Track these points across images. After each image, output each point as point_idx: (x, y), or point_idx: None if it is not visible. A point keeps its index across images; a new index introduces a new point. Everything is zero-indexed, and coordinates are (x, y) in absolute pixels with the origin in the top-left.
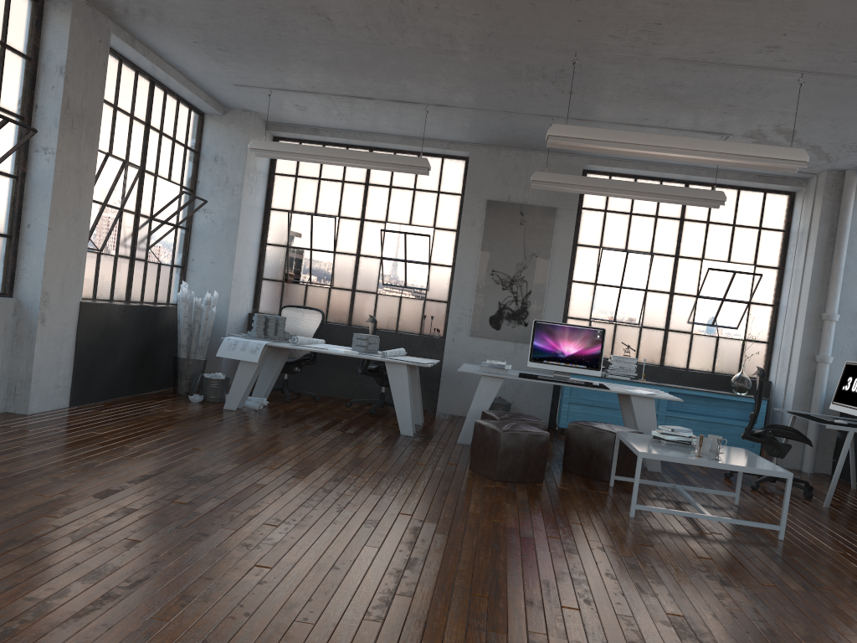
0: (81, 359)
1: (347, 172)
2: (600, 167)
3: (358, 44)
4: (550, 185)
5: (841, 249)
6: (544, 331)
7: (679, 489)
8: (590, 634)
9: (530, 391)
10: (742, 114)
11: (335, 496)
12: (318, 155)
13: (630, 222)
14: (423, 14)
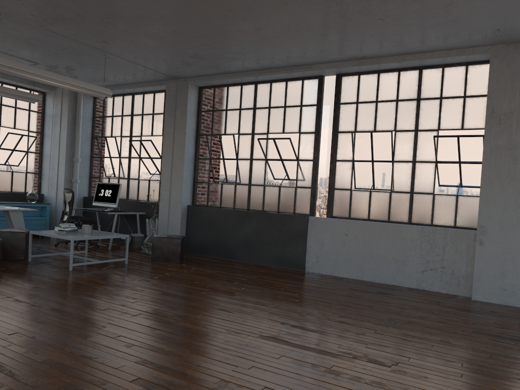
0: None
1: None
2: None
3: None
4: None
5: (80, 126)
6: None
7: (67, 254)
8: (157, 305)
9: None
10: (57, 58)
11: None
12: None
13: None
14: None
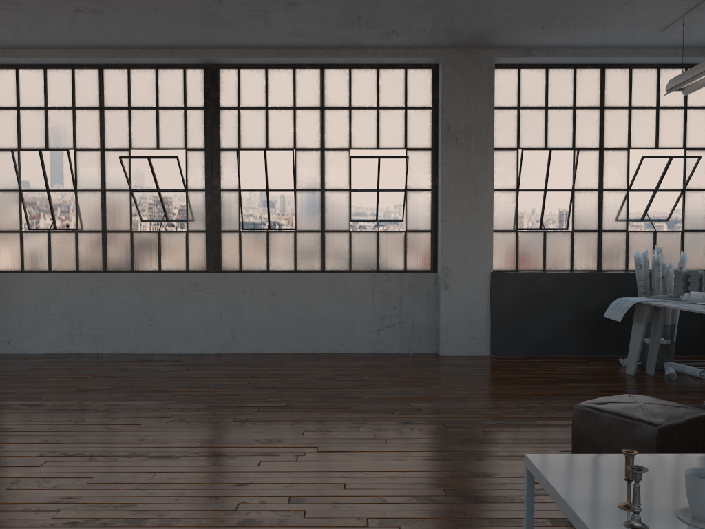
0: (498, 318)
1: None
2: None
3: None
4: None
5: None
6: None
7: None
8: None
9: None
10: None
11: (346, 426)
12: None
13: None
14: None
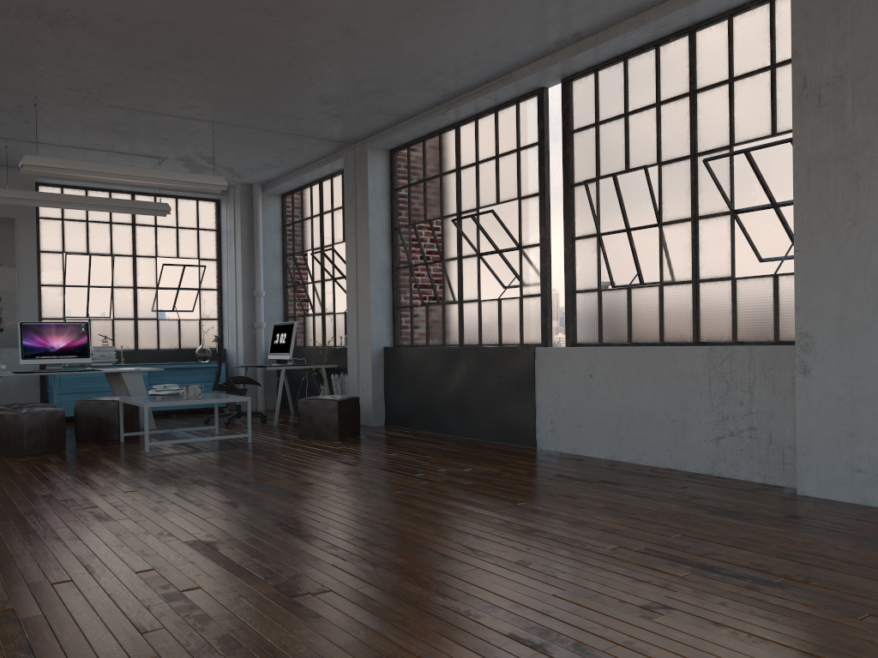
0: None
1: None
2: (52, 180)
3: None
4: (15, 200)
5: (259, 242)
6: (32, 331)
7: (176, 430)
8: (150, 496)
9: (17, 391)
10: (174, 145)
11: None
12: None
13: (88, 228)
14: None
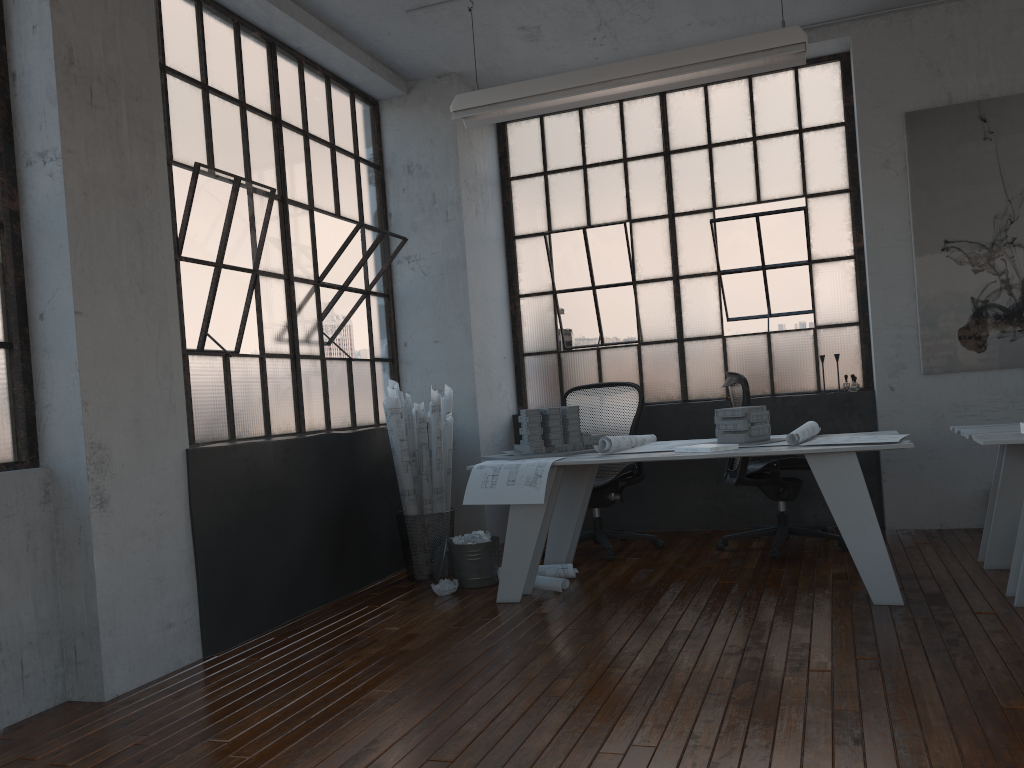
0: (211, 560)
1: (629, 143)
2: None
3: None
4: None
5: None
6: None
7: None
8: None
9: None
10: None
11: None
12: (579, 86)
13: None
14: None
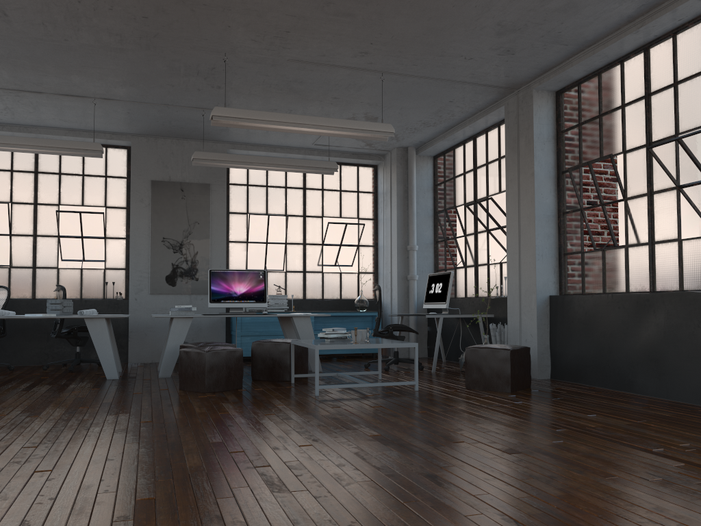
0: None
1: (15, 162)
2: (240, 150)
3: (33, 40)
4: (208, 162)
5: (413, 200)
6: (218, 278)
7: (342, 374)
8: (327, 454)
9: (207, 332)
10: (343, 104)
11: (76, 421)
12: None
13: (267, 192)
14: (98, 14)
